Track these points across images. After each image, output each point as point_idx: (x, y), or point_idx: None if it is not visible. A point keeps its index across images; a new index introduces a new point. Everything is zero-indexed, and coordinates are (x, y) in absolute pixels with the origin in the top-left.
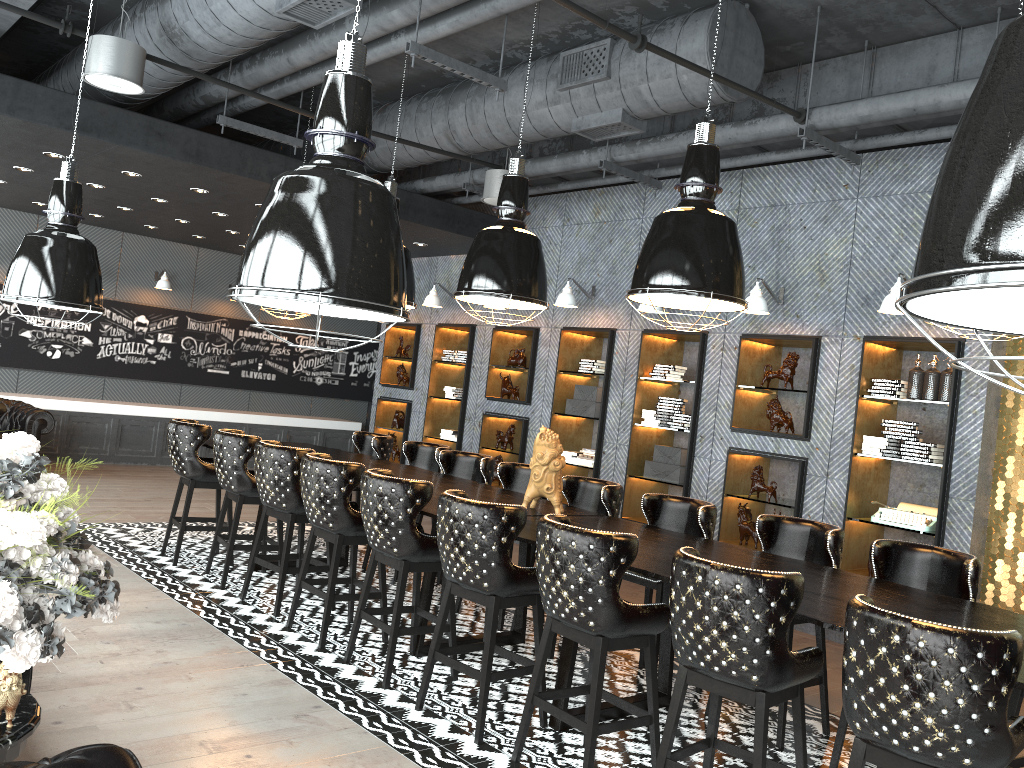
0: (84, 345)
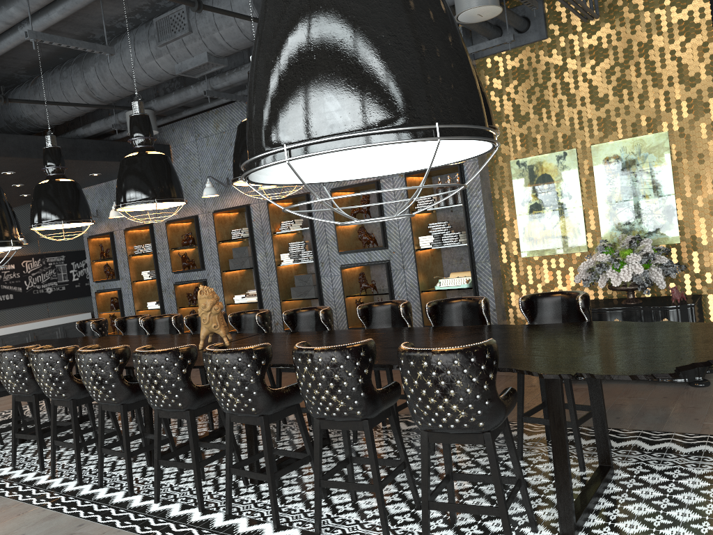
0: None
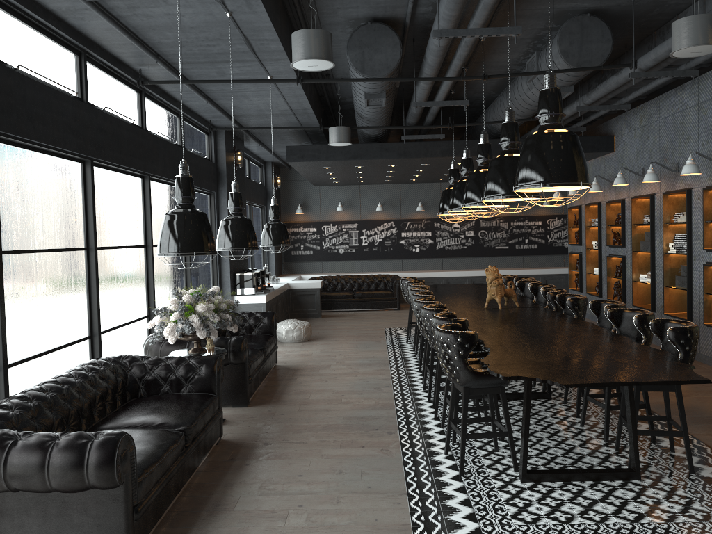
0: (429, 243)
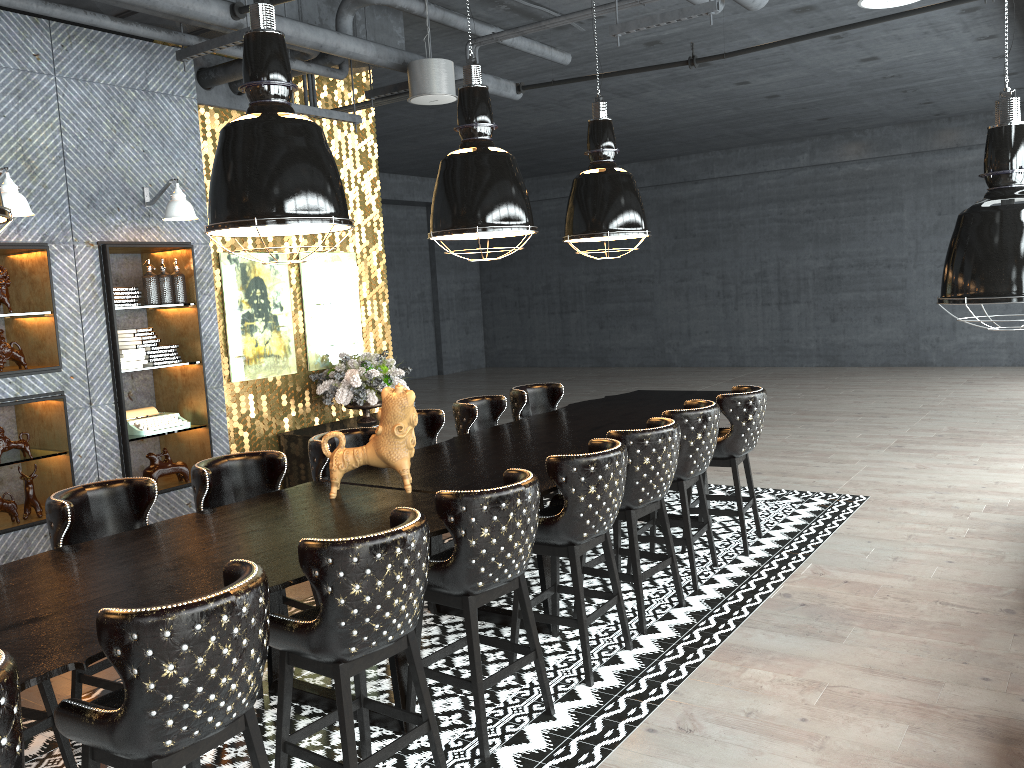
0: None
